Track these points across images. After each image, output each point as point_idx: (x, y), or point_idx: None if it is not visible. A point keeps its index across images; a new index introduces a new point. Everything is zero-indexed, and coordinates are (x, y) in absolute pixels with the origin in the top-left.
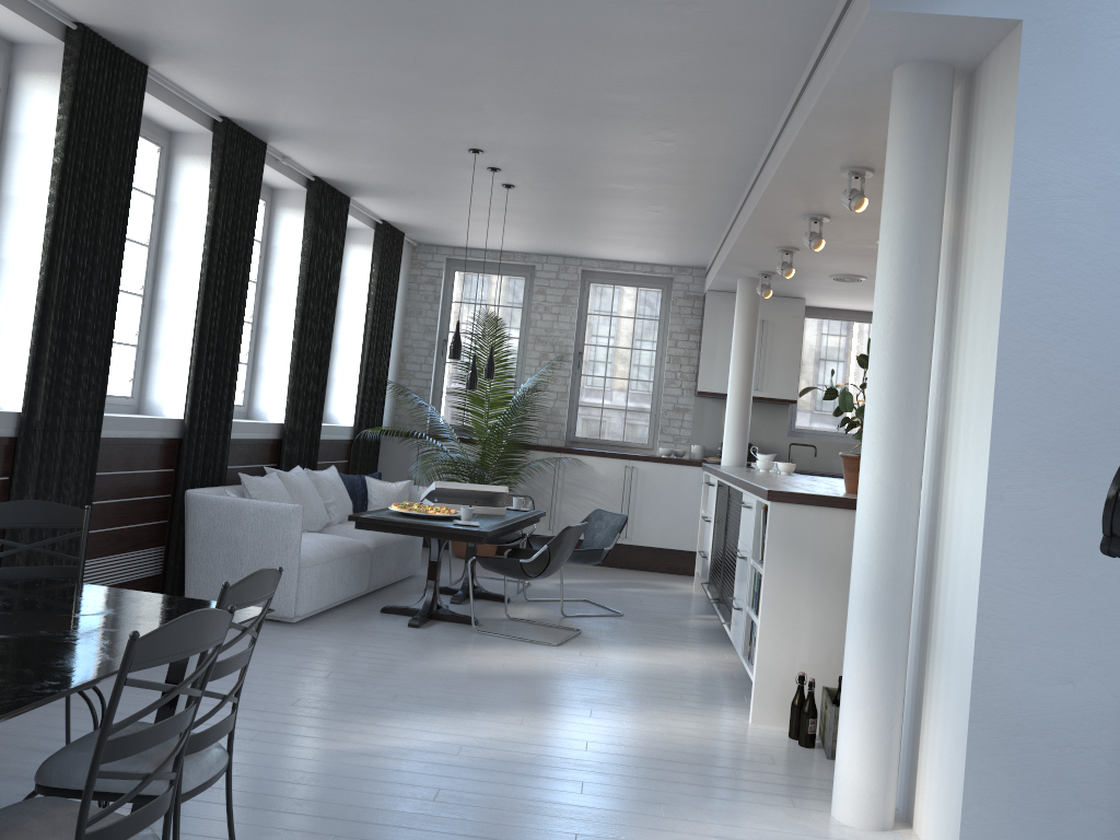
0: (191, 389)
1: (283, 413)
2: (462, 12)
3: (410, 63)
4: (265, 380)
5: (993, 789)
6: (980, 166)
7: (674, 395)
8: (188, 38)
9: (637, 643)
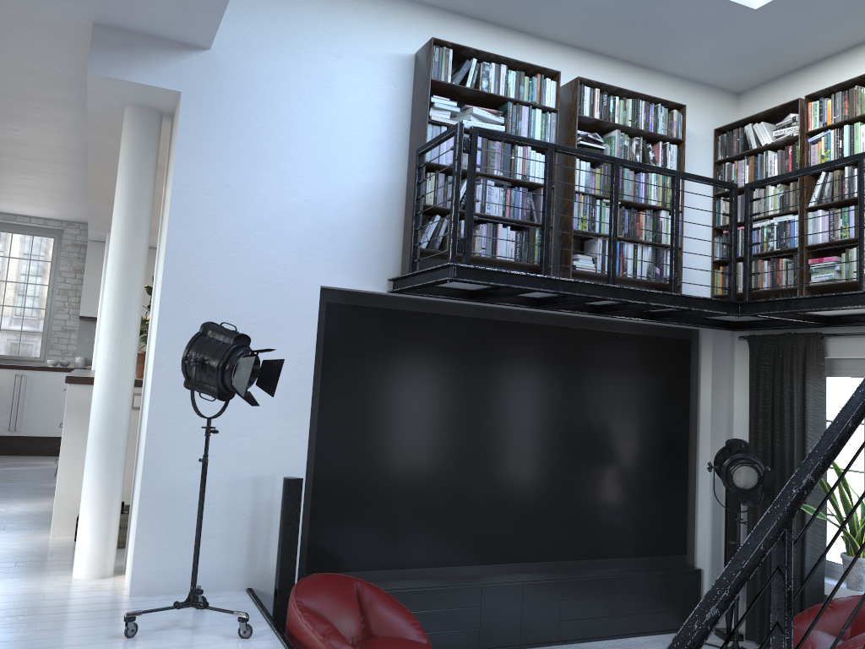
0: None
1: None
2: None
3: None
4: None
5: (154, 535)
6: (169, 172)
7: (63, 319)
8: None
9: None
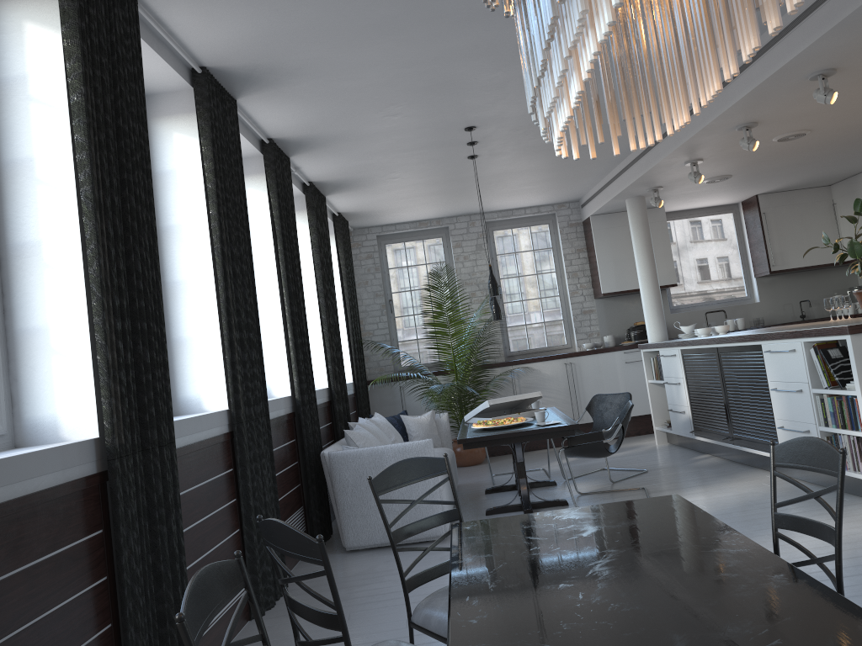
0: (296, 368)
1: (326, 379)
2: None
3: (477, 52)
4: None
5: None
6: None
7: (579, 302)
8: (294, 64)
9: (696, 485)
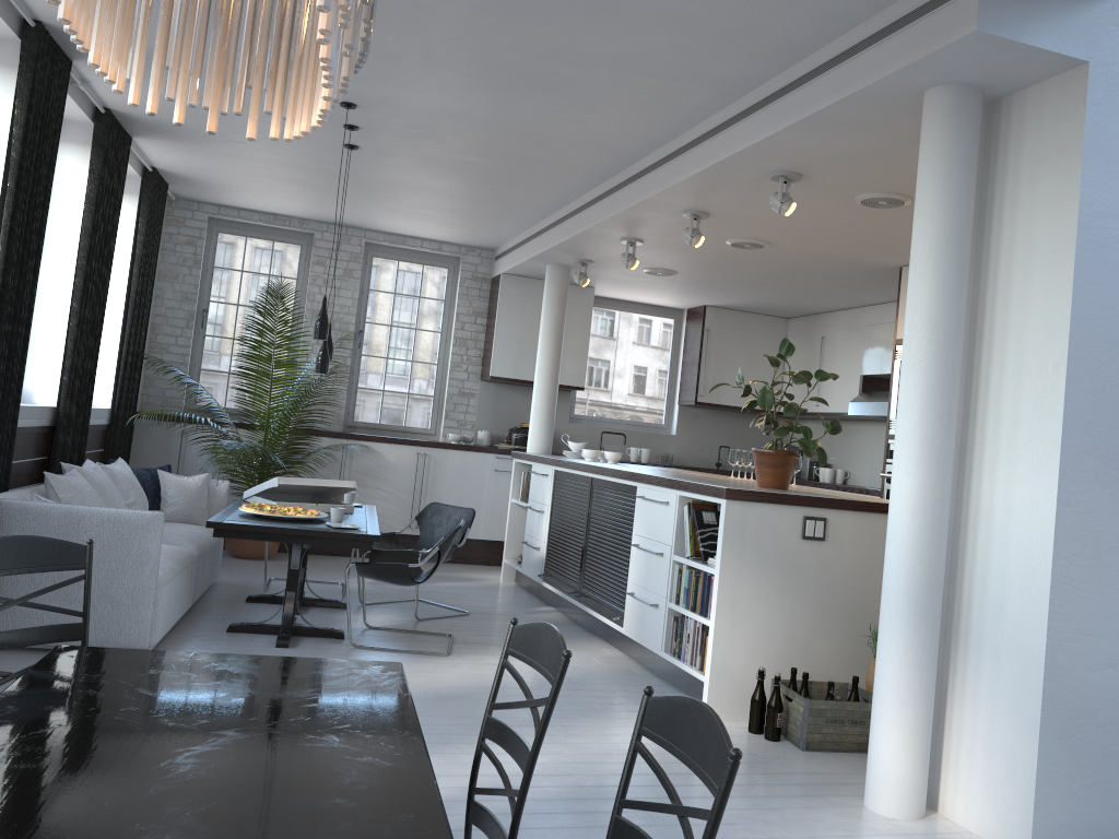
0: None
1: (56, 395)
2: None
3: None
4: (29, 352)
5: (1058, 770)
6: (1017, 191)
7: (460, 379)
8: None
9: None
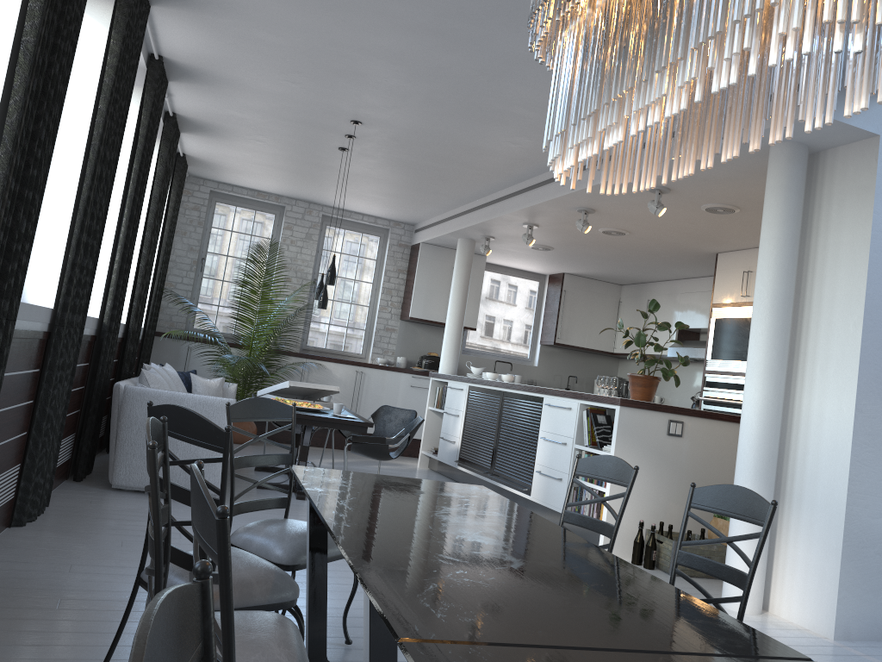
0: (114, 293)
1: (125, 315)
2: (495, 39)
3: (400, 59)
4: None
5: (851, 580)
6: (830, 212)
7: (385, 318)
8: None
9: None
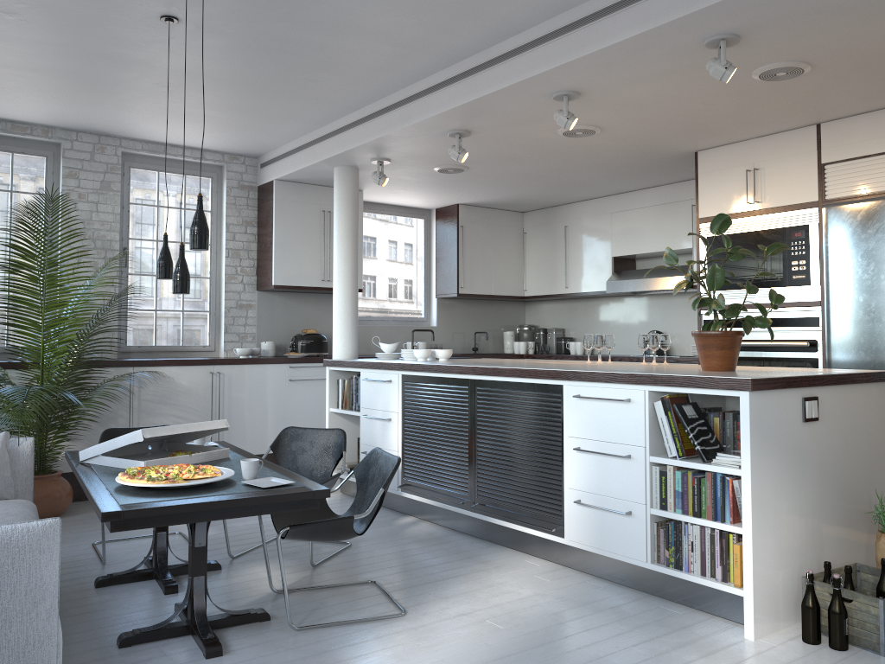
0: None
1: None
2: None
3: None
4: None
5: None
6: None
7: (236, 291)
8: None
9: (447, 577)
